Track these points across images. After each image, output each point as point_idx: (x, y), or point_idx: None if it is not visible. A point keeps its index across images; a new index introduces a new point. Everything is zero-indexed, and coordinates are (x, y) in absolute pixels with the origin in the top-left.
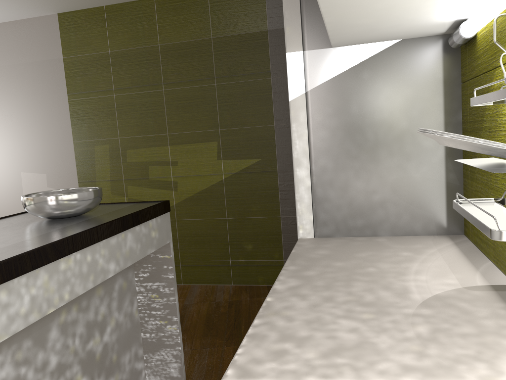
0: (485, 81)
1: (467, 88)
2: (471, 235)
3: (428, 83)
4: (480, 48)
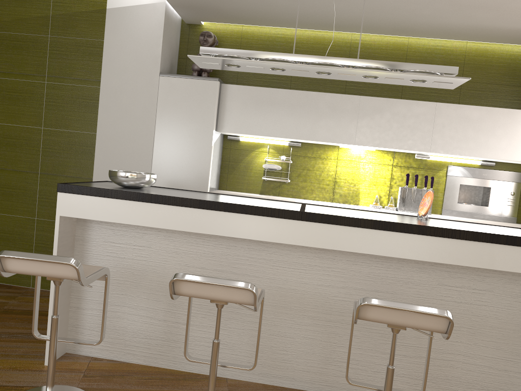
0: (245, 152)
1: (229, 150)
2: (227, 188)
3: (221, 146)
4: (242, 144)
